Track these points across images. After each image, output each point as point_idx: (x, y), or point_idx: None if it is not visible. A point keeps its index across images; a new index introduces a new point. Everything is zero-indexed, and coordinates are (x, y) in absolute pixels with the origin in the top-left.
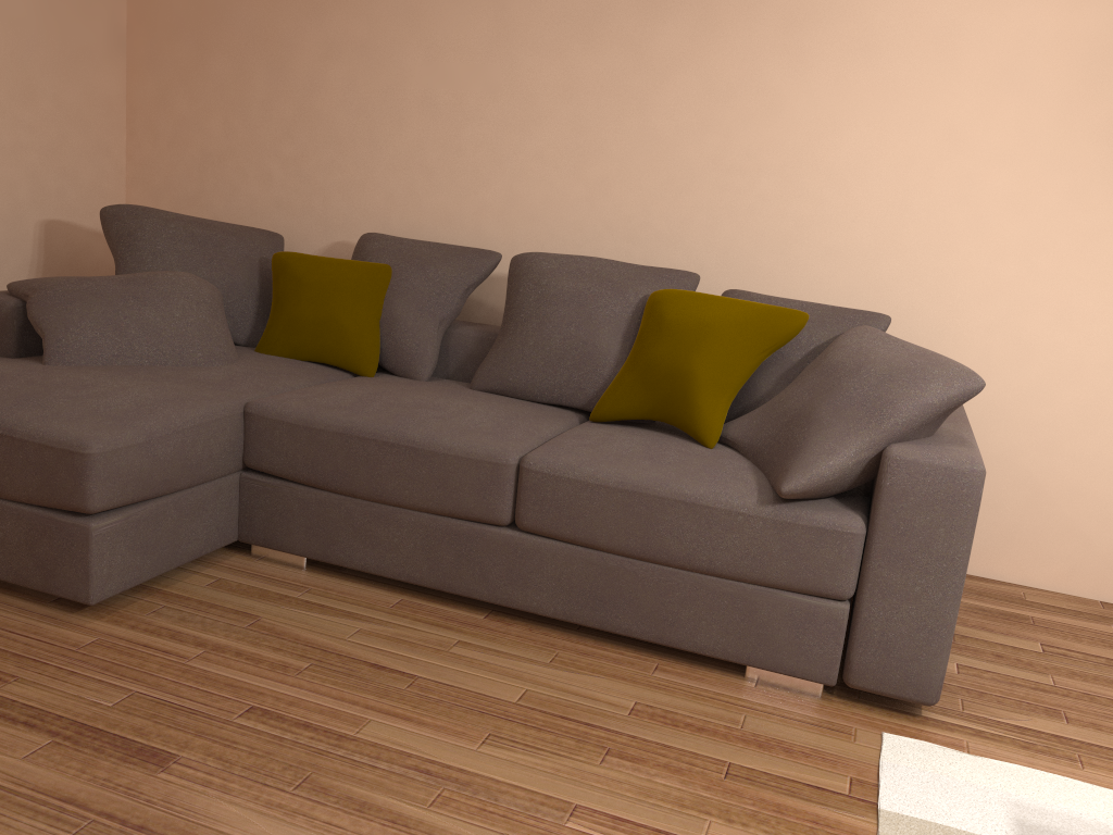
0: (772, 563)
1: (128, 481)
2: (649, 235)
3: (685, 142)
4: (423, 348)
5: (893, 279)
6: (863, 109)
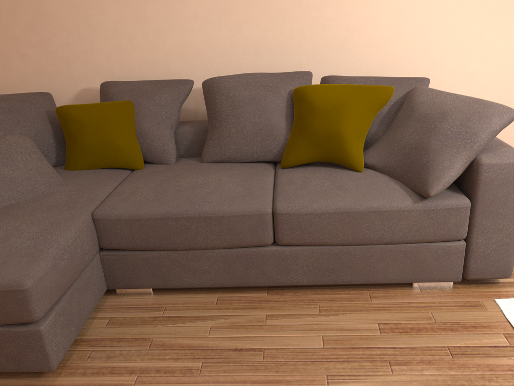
0: (425, 231)
1: (52, 292)
2: (268, 52)
3: None
4: (167, 145)
5: (402, 52)
6: None
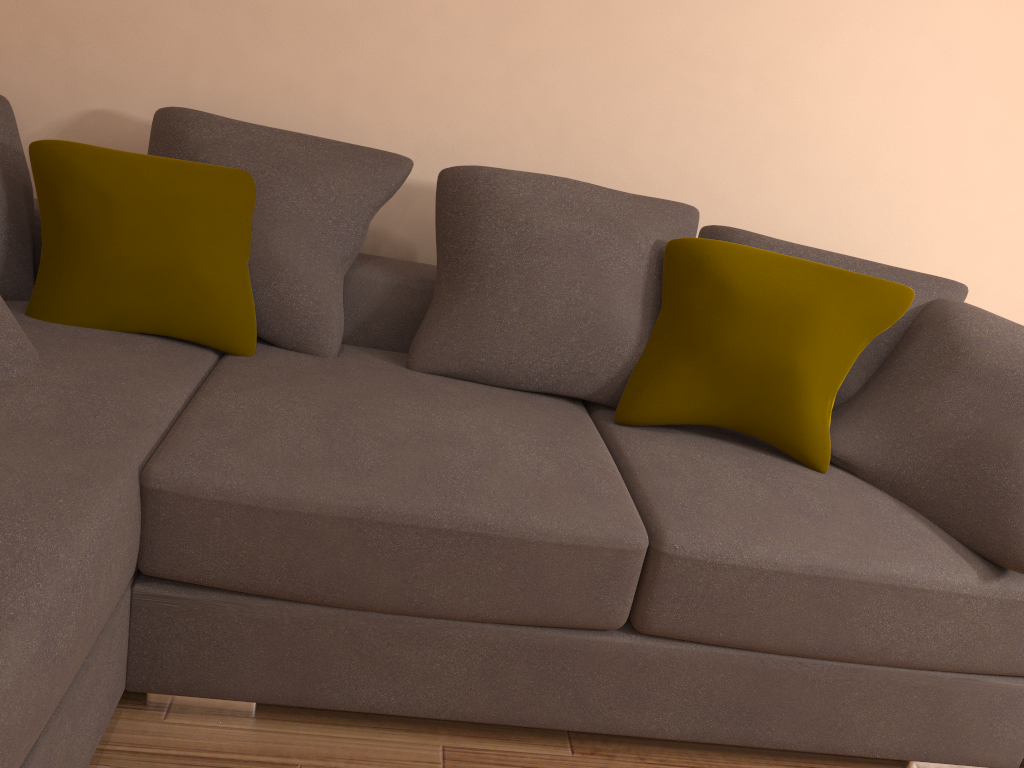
0: (985, 649)
1: (22, 738)
2: (585, 139)
3: (644, 19)
4: (326, 307)
5: (862, 213)
6: (861, 4)
